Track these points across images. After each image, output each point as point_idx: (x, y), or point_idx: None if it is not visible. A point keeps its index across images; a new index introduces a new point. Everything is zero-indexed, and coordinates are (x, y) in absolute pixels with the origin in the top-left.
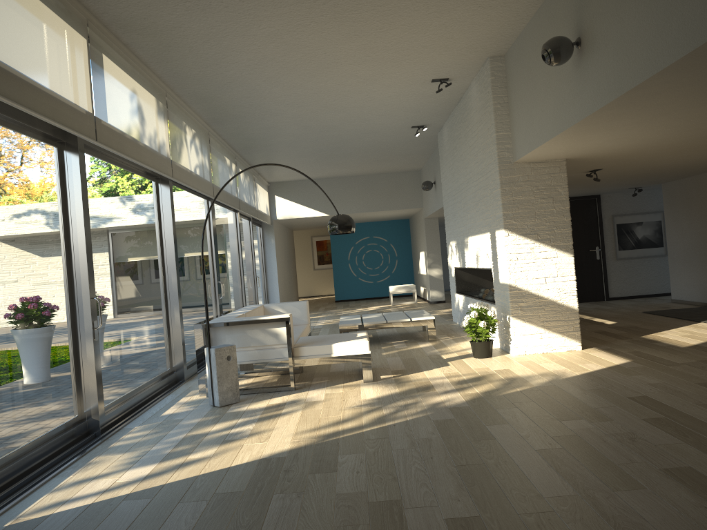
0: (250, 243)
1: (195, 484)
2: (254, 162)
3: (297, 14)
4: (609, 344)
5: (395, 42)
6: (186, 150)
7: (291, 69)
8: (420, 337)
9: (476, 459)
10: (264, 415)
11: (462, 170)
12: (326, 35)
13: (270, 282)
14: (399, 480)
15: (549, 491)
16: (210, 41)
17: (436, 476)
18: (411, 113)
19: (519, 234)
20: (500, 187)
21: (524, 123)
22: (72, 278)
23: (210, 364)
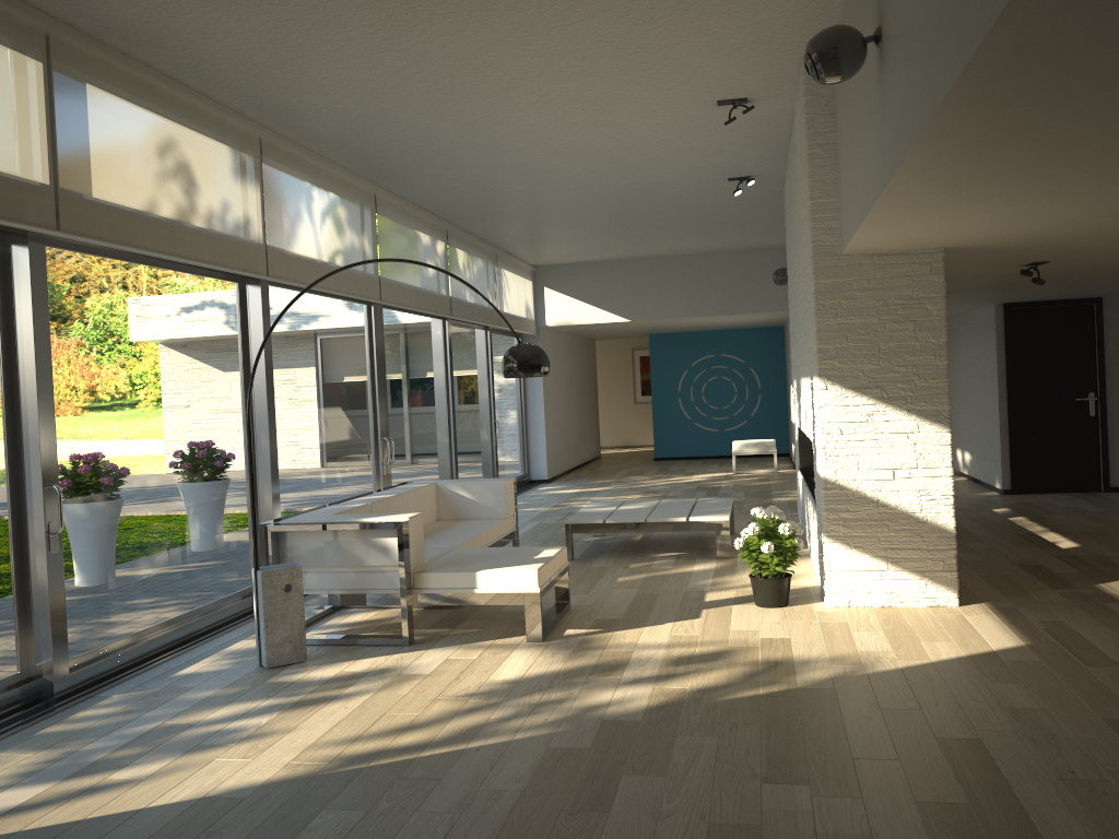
0: (485, 366)
1: None
2: (489, 236)
3: (396, 1)
4: (1021, 598)
5: (606, 41)
6: (308, 228)
7: (449, 92)
8: (712, 547)
9: None
10: (309, 696)
11: (795, 258)
12: (473, 35)
13: (532, 428)
14: None
15: None
16: (281, 53)
17: None
18: (714, 157)
19: (847, 388)
20: (815, 300)
21: (846, 184)
22: (18, 452)
23: (257, 597)
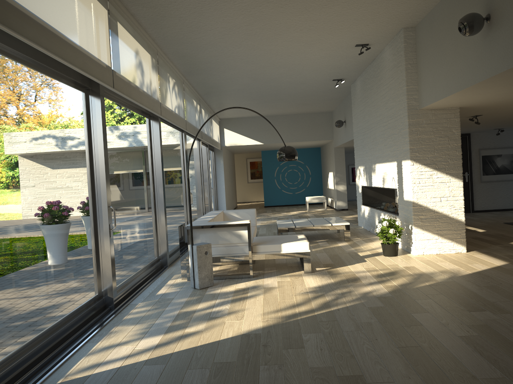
0: (207, 163)
1: (196, 353)
2: (212, 104)
3: None
4: (487, 248)
5: (334, 15)
6: (169, 95)
7: (252, 35)
8: (336, 237)
9: (413, 342)
10: (234, 297)
11: (372, 113)
12: (284, 9)
13: (219, 192)
14: (356, 358)
15: (481, 373)
16: (196, 13)
17: (384, 355)
18: (335, 69)
19: (421, 164)
20: (408, 128)
21: (431, 79)
22: (95, 191)
23: (193, 257)
